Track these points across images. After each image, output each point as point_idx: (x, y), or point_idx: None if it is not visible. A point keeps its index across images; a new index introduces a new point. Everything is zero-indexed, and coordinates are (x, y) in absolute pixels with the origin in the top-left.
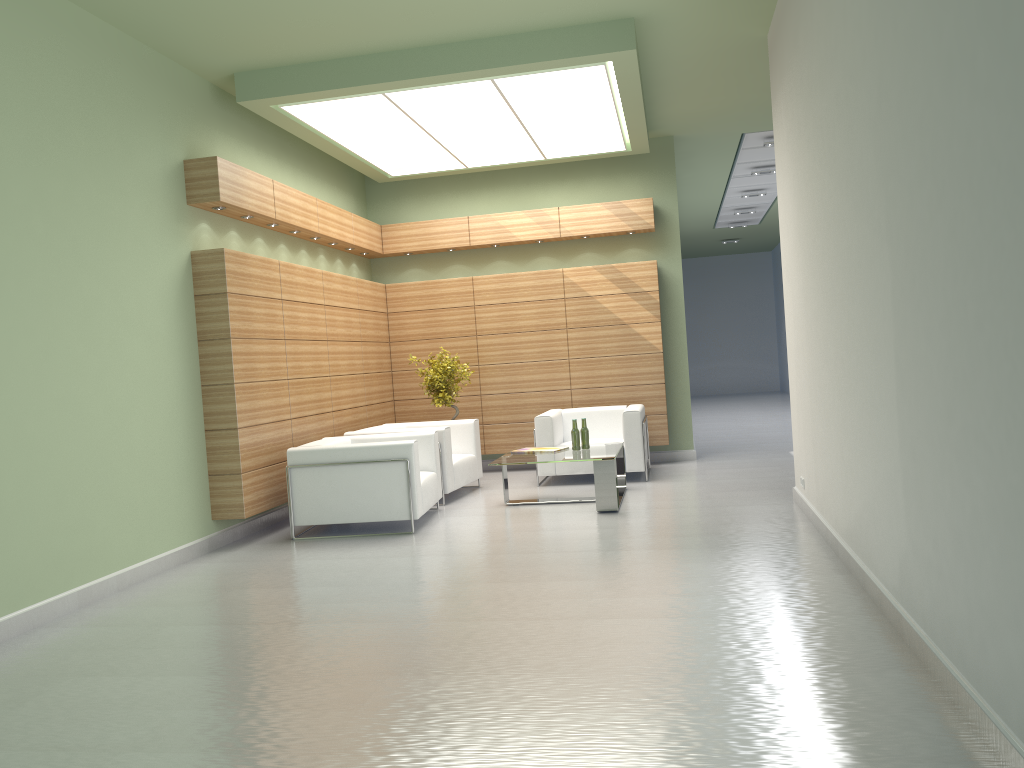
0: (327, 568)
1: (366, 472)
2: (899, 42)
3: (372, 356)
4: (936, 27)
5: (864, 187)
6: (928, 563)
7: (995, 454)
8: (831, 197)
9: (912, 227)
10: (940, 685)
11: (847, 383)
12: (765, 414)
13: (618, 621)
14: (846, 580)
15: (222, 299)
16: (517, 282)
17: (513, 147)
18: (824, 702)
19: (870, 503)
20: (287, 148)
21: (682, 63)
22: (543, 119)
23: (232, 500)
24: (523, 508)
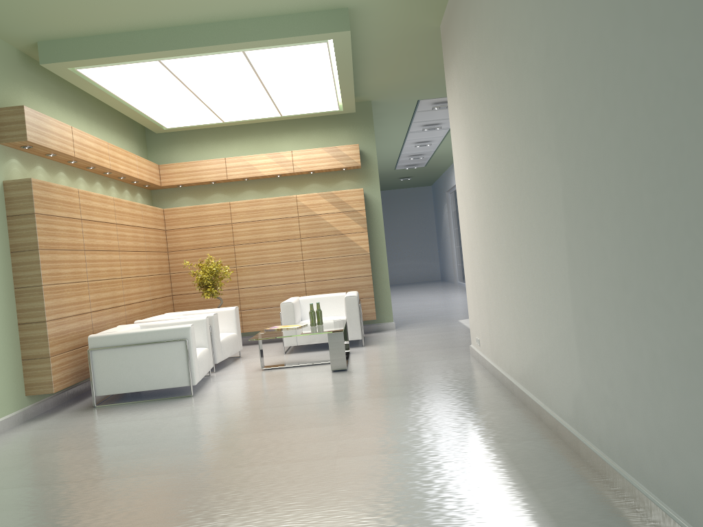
0: (124, 429)
1: (153, 350)
2: (567, 5)
3: (155, 262)
4: None
5: (534, 120)
6: (604, 399)
7: (676, 312)
8: (501, 132)
9: (583, 144)
10: (620, 493)
11: (519, 267)
12: (435, 295)
13: (363, 458)
14: (525, 412)
15: (31, 218)
16: (263, 205)
17: (258, 106)
18: (538, 515)
19: (543, 354)
20: (83, 104)
21: (380, 45)
22: (280, 85)
23: (43, 379)
24: (276, 371)
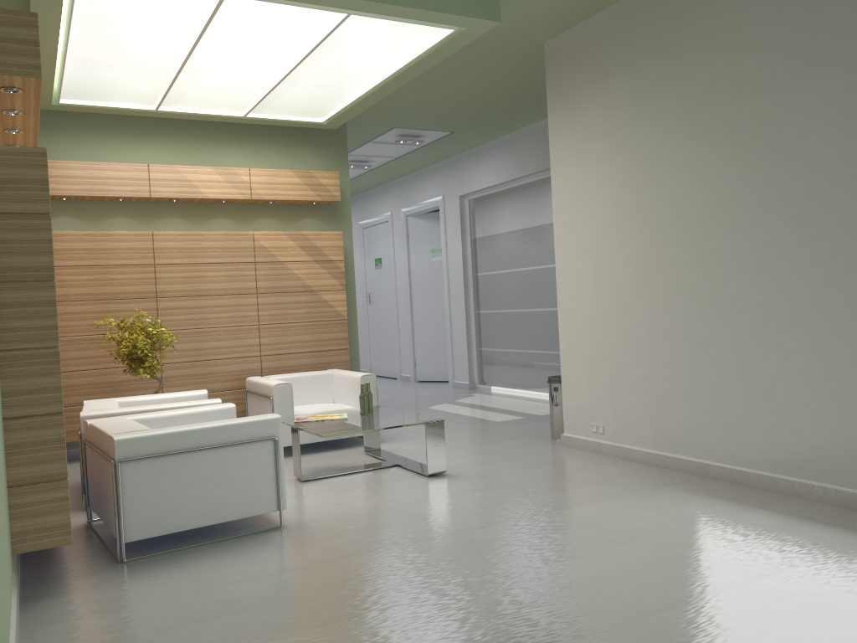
0: (297, 589)
1: (225, 458)
2: None
3: None
4: None
5: None
6: None
7: None
8: (781, 181)
9: None
10: None
11: (807, 337)
12: None
13: (788, 574)
14: (812, 503)
15: (41, 222)
16: (205, 242)
17: (234, 97)
18: None
19: None
20: None
21: (458, 49)
22: (311, 73)
23: (50, 520)
24: (331, 482)
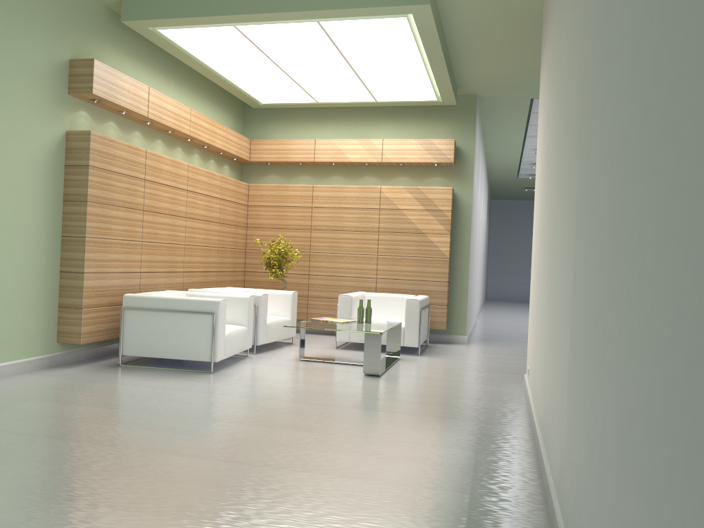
0: (120, 392)
1: (181, 319)
2: None
3: (228, 235)
4: None
5: (571, 103)
6: (574, 469)
7: (622, 365)
8: (557, 123)
9: (592, 126)
10: None
11: (551, 288)
12: None
13: (308, 475)
14: (530, 463)
15: (85, 170)
16: (345, 192)
17: (349, 88)
18: None
19: (552, 398)
20: (174, 69)
21: (476, 28)
22: (368, 65)
23: (73, 328)
24: (311, 364)
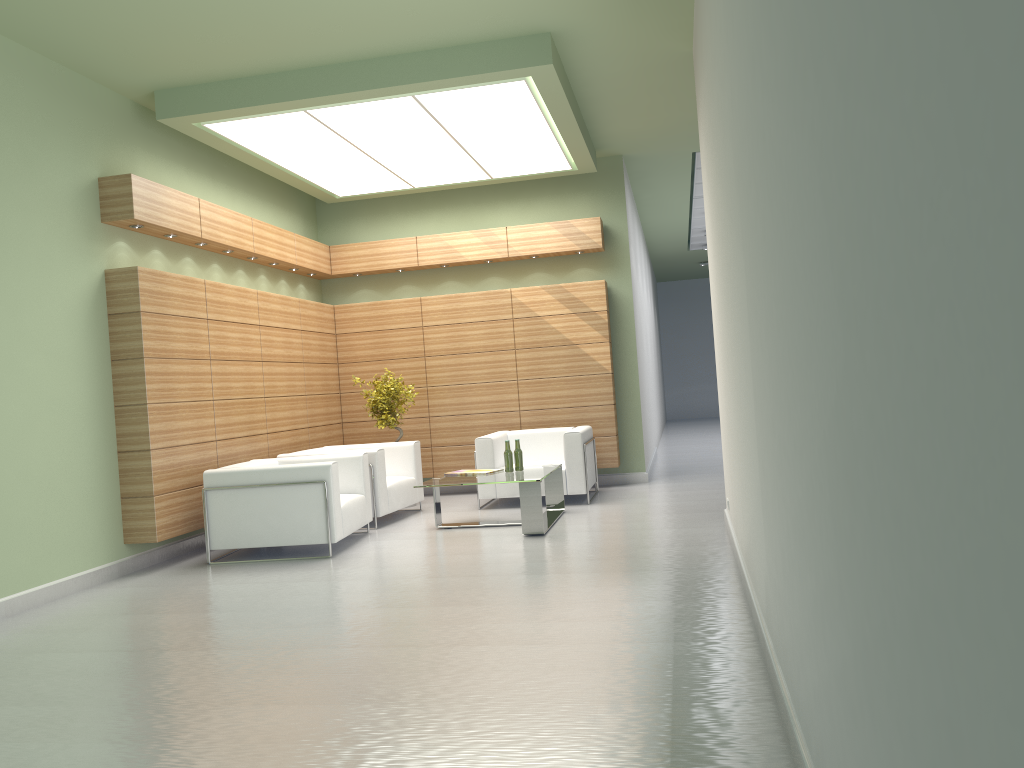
0: (226, 593)
1: (283, 494)
2: (735, 41)
3: (316, 377)
4: (746, 21)
5: (732, 195)
6: (775, 586)
7: (791, 467)
8: (722, 208)
9: (750, 232)
10: (781, 716)
11: (737, 399)
12: None
13: (488, 648)
14: (738, 605)
15: (135, 318)
16: (465, 302)
17: (456, 166)
18: (655, 734)
19: (752, 524)
20: (223, 167)
21: (612, 79)
22: (478, 137)
23: (144, 523)
24: (453, 531)
